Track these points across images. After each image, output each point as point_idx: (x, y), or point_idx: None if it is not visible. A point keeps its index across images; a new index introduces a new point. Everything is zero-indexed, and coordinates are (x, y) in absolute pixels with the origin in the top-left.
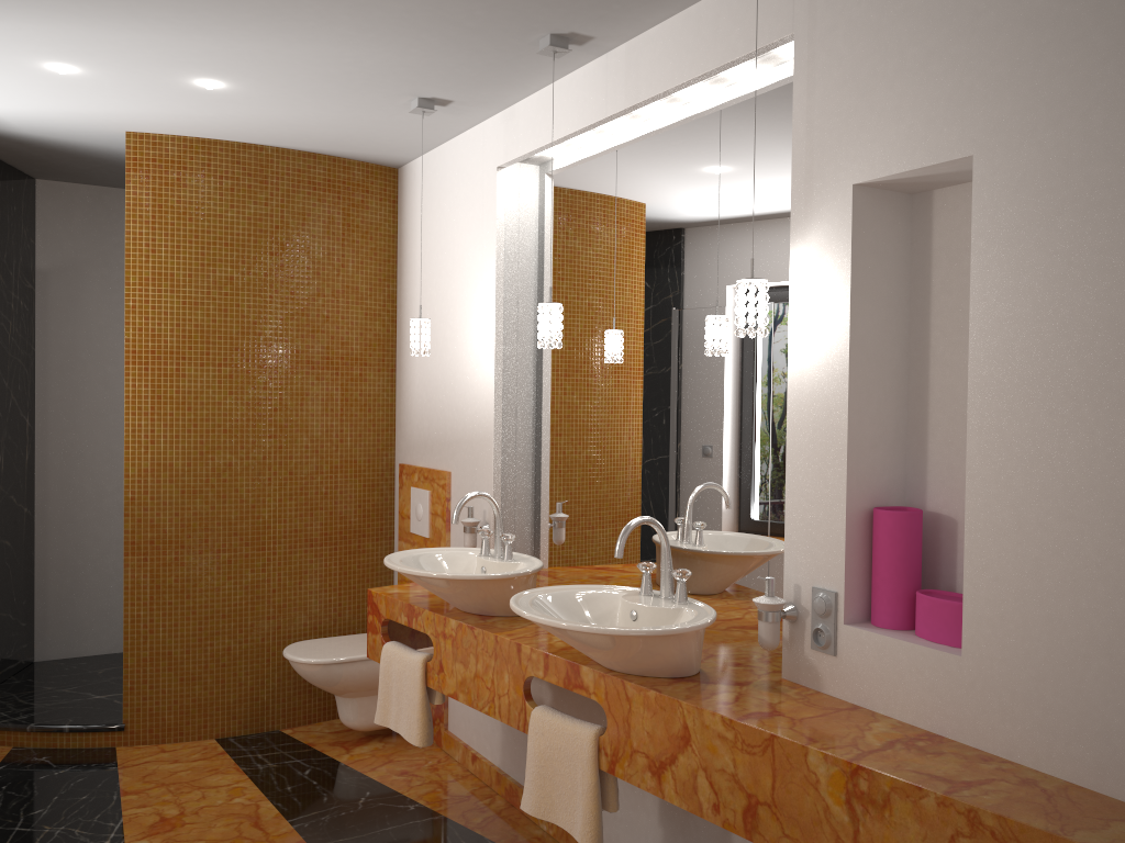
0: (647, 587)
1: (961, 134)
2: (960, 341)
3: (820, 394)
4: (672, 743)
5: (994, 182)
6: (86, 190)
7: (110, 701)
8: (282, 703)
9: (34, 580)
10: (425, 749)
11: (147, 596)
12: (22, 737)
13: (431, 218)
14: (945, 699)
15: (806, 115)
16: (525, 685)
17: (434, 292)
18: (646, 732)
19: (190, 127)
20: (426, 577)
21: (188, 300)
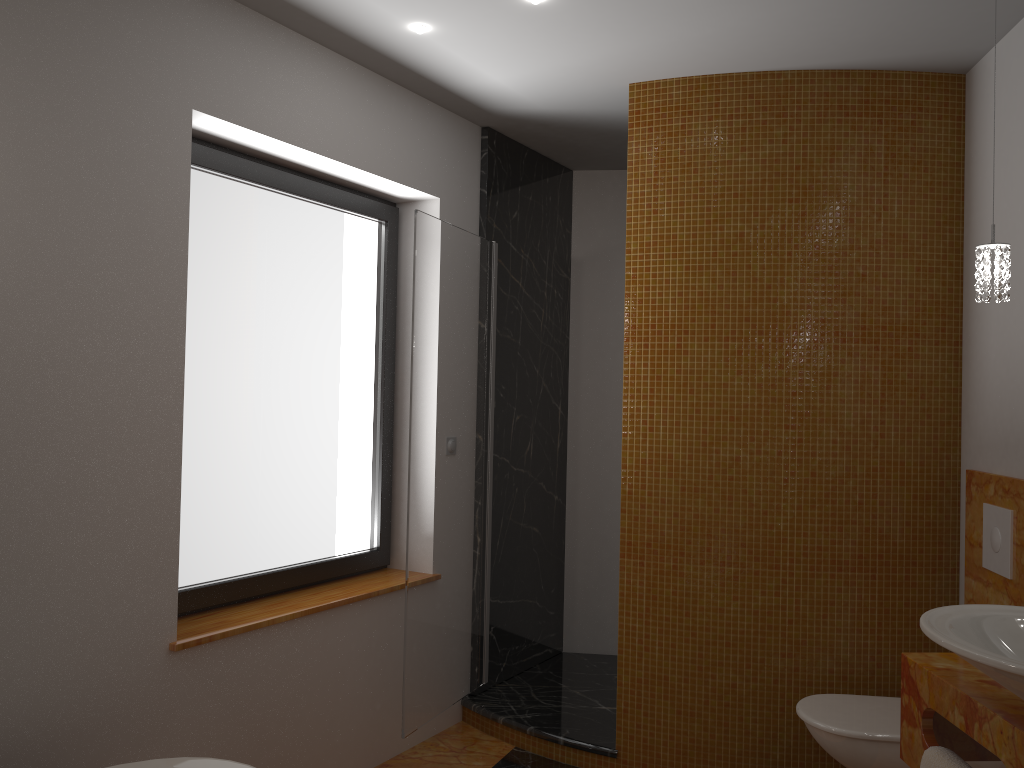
0: None
1: None
2: None
3: None
4: None
5: None
6: (617, 176)
7: (612, 716)
8: (800, 767)
9: (564, 569)
10: None
11: (642, 607)
12: (522, 738)
13: (1014, 121)
14: None
15: None
16: None
17: (1019, 224)
18: None
19: (692, 61)
20: (995, 668)
21: (691, 264)
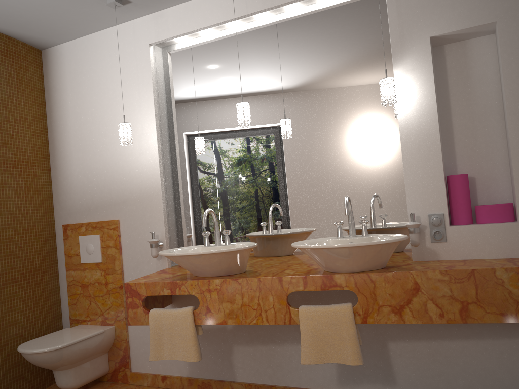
0: (342, 233)
1: (489, 13)
2: (467, 104)
3: (421, 129)
4: (407, 294)
5: (509, 31)
6: None
7: None
8: None
9: None
10: (119, 387)
11: None
12: None
13: (82, 77)
14: (512, 242)
15: (396, 9)
16: (287, 298)
17: (90, 119)
18: (388, 294)
19: None
20: (212, 254)
21: None
